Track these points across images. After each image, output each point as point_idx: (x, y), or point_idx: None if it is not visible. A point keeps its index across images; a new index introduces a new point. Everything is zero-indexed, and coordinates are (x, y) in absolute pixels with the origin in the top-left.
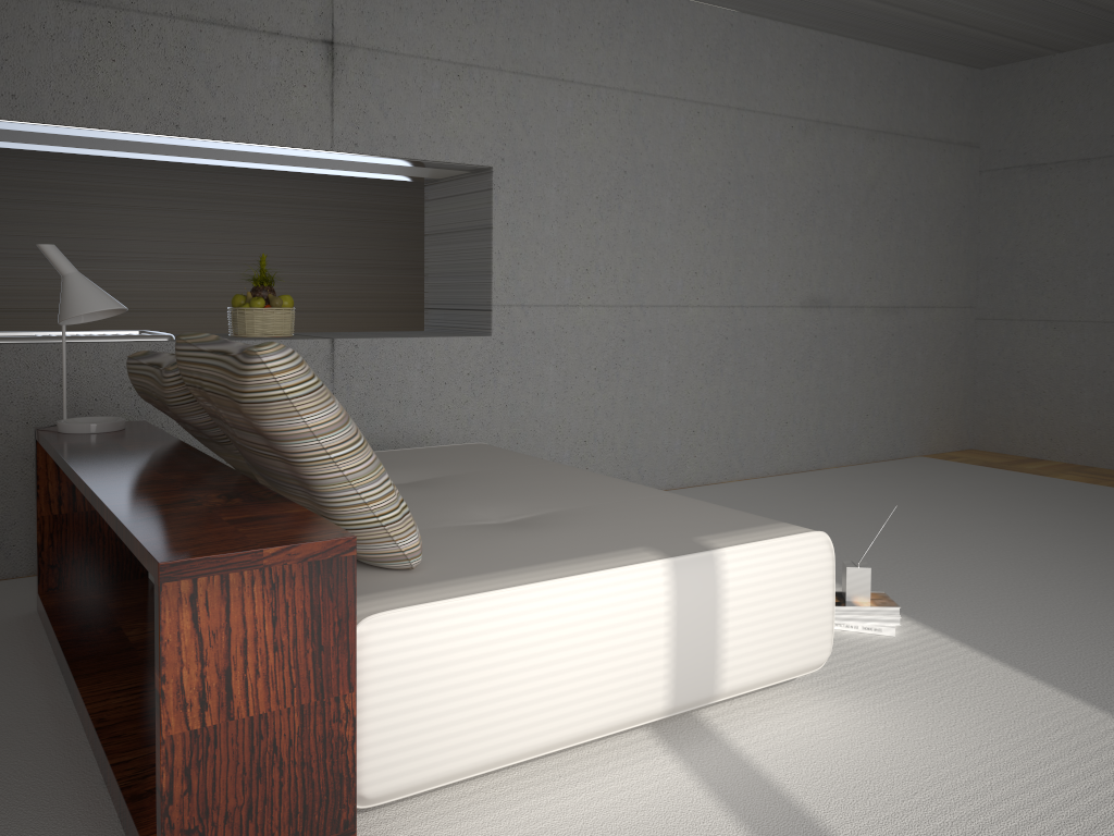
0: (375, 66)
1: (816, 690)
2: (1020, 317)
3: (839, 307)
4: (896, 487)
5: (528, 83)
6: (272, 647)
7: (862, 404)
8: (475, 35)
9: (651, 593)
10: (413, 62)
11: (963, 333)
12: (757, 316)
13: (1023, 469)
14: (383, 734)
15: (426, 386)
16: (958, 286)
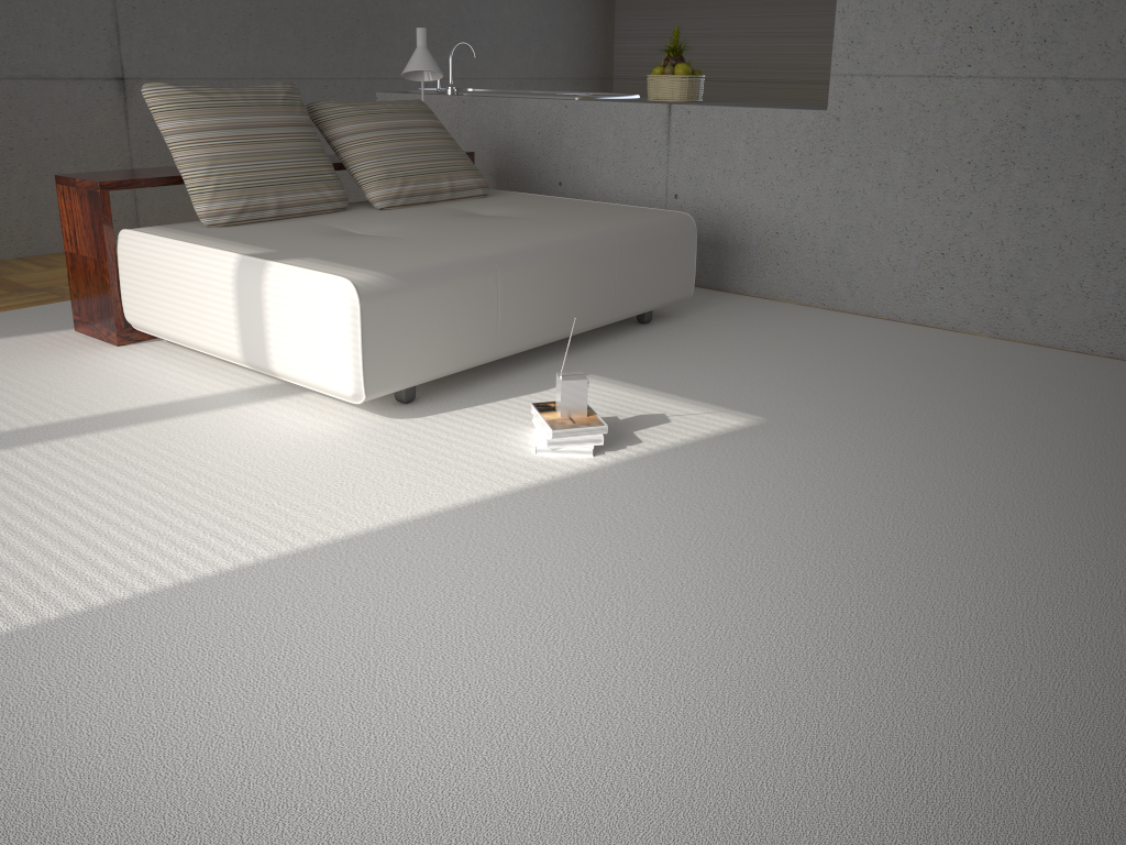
0: None
1: (367, 425)
2: None
3: None
4: None
5: None
6: (83, 226)
7: None
8: None
9: (224, 273)
10: None
11: None
12: None
13: None
14: (126, 291)
15: (751, 159)
16: None
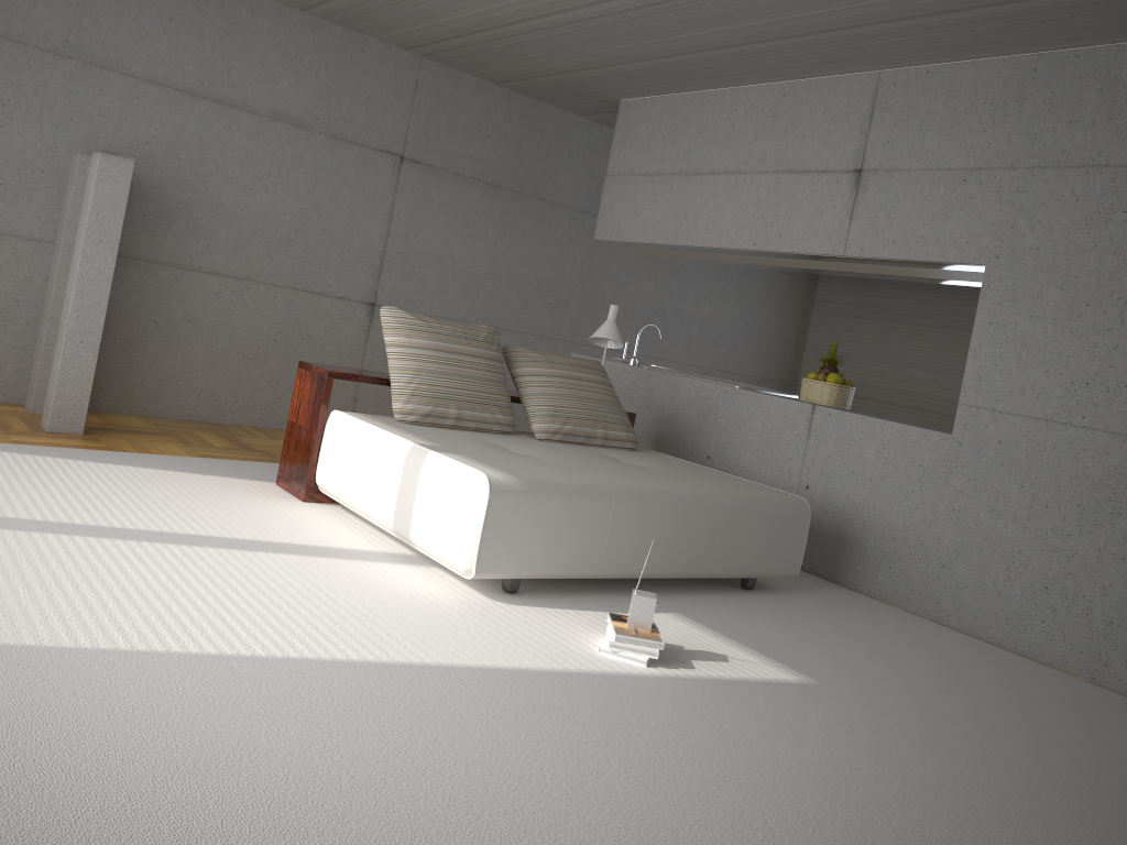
0: (890, 184)
1: (470, 599)
2: None
3: None
4: None
5: (1043, 176)
6: (307, 402)
7: None
8: (990, 138)
9: (397, 454)
10: (923, 175)
11: None
12: None
13: None
14: (322, 458)
15: (878, 466)
16: None
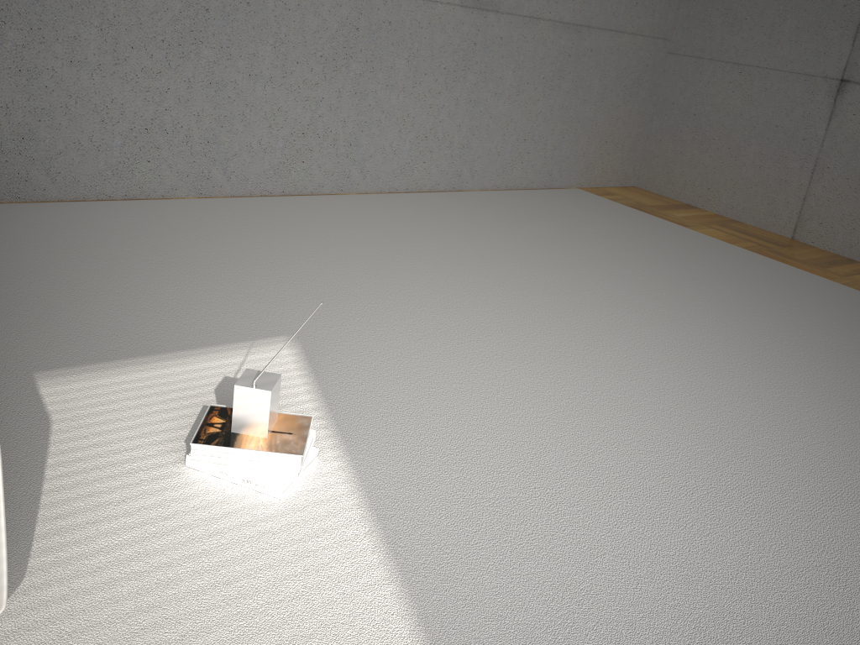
0: None
1: None
2: (710, 56)
3: (509, 14)
4: (522, 223)
5: None
6: None
7: (521, 127)
8: None
9: None
10: None
11: (650, 66)
12: (402, 8)
13: (669, 217)
14: None
15: None
16: (656, 14)
